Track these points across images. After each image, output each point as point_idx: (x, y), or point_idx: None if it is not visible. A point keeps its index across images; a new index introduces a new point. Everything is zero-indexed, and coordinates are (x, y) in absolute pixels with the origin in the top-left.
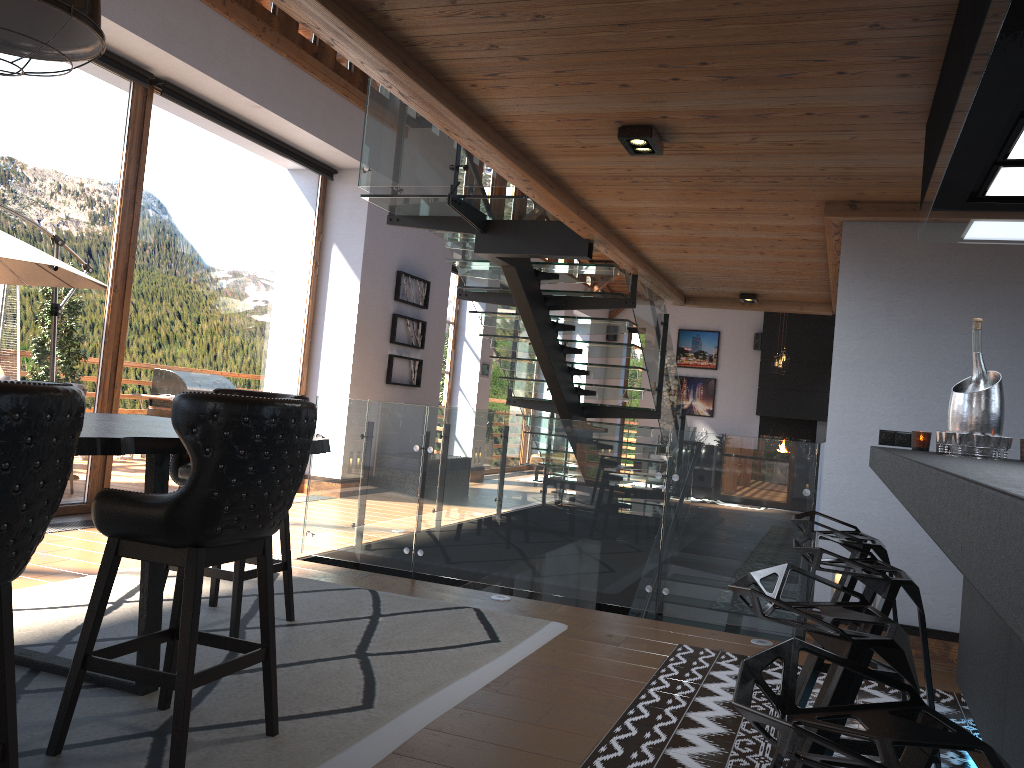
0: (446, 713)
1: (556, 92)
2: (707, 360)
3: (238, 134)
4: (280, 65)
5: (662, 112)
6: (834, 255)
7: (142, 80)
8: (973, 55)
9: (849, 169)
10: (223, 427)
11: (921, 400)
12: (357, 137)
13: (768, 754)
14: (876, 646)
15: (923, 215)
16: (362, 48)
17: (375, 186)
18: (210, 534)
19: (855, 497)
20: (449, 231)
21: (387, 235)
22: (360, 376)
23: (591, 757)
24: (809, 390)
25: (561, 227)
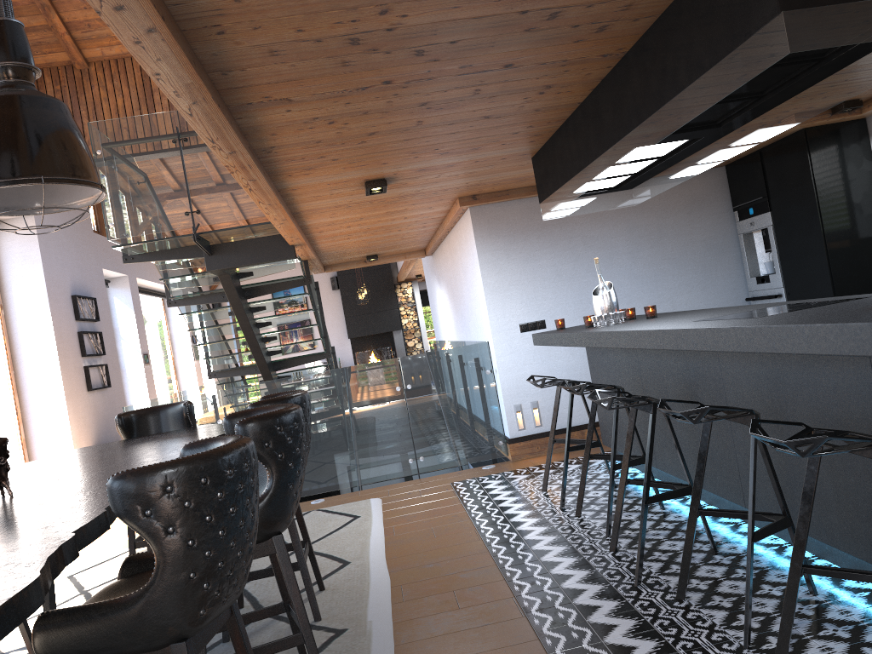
0: (386, 551)
1: (340, 171)
2: (300, 306)
3: None
4: None
5: (396, 171)
6: (451, 224)
7: None
8: (605, 153)
9: (481, 181)
10: None
11: (536, 301)
12: None
13: (553, 504)
14: (658, 403)
15: (548, 208)
16: (251, 172)
17: (124, 237)
18: None
19: (516, 366)
20: (180, 259)
21: (58, 268)
22: (70, 390)
23: (482, 535)
24: (382, 310)
25: (271, 240)
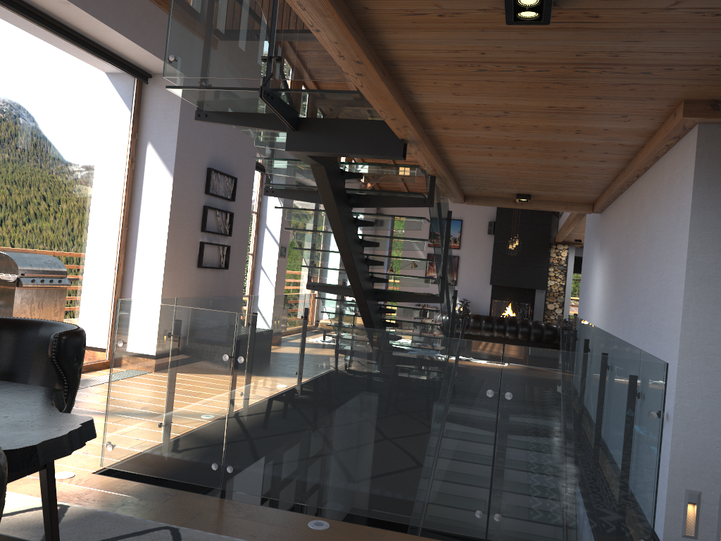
0: None
1: None
2: (452, 242)
3: (50, 32)
4: None
5: None
6: (648, 161)
7: None
8: None
9: None
10: None
11: None
12: None
13: None
14: None
15: None
16: None
17: (181, 77)
18: None
19: (710, 423)
20: (259, 128)
21: (198, 135)
22: (173, 262)
23: None
24: (530, 266)
25: (375, 126)
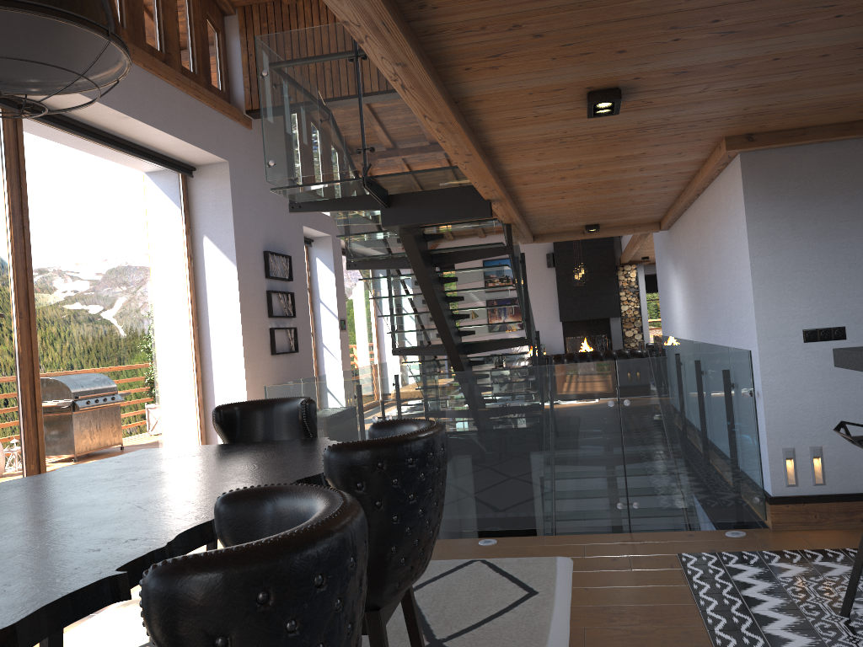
0: None
1: (548, 66)
2: (511, 283)
3: (104, 146)
4: (138, 75)
5: (638, 73)
6: (705, 182)
7: (11, 106)
8: None
9: (770, 106)
10: (391, 475)
11: (833, 298)
12: (212, 134)
13: None
14: None
15: None
16: (393, 42)
17: (284, 178)
18: (390, 592)
19: (791, 392)
20: (353, 210)
21: (250, 220)
22: (250, 353)
23: None
24: (599, 294)
25: (461, 192)
